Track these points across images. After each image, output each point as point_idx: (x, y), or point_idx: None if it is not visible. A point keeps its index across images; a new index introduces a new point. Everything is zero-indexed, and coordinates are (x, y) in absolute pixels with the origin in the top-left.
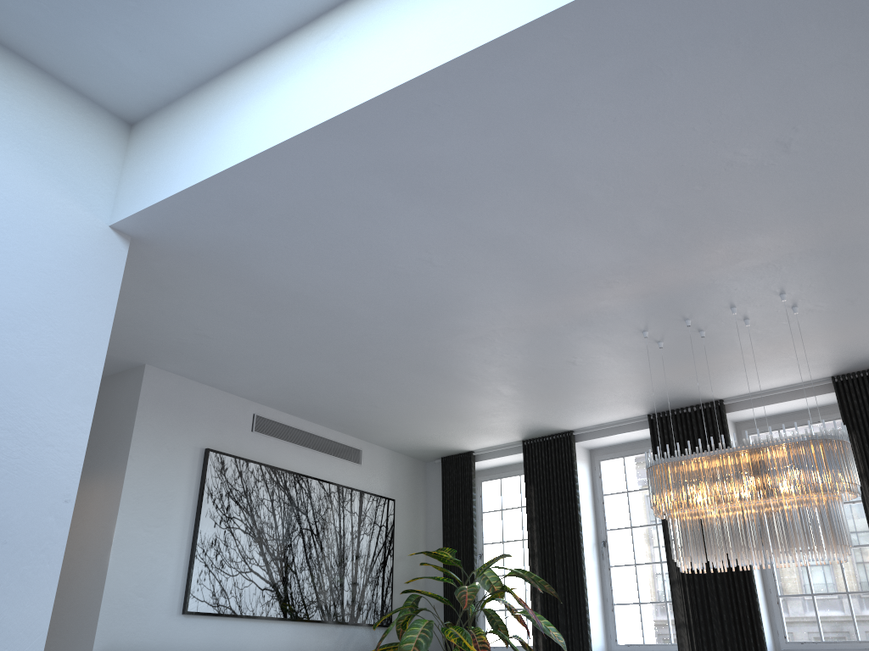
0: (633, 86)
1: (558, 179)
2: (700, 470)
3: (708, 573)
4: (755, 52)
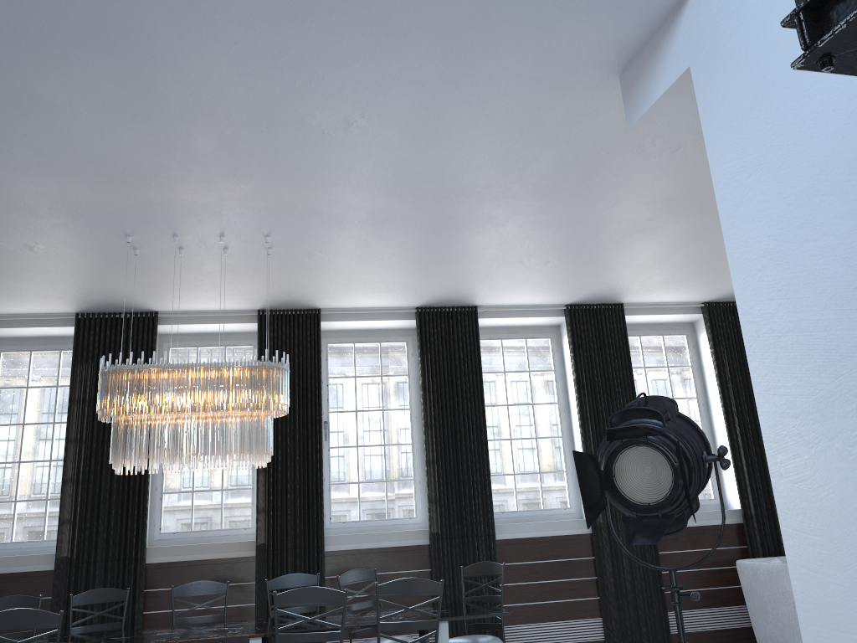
0: (273, 23)
1: (147, 70)
2: (161, 380)
3: (105, 472)
4: (378, 46)
